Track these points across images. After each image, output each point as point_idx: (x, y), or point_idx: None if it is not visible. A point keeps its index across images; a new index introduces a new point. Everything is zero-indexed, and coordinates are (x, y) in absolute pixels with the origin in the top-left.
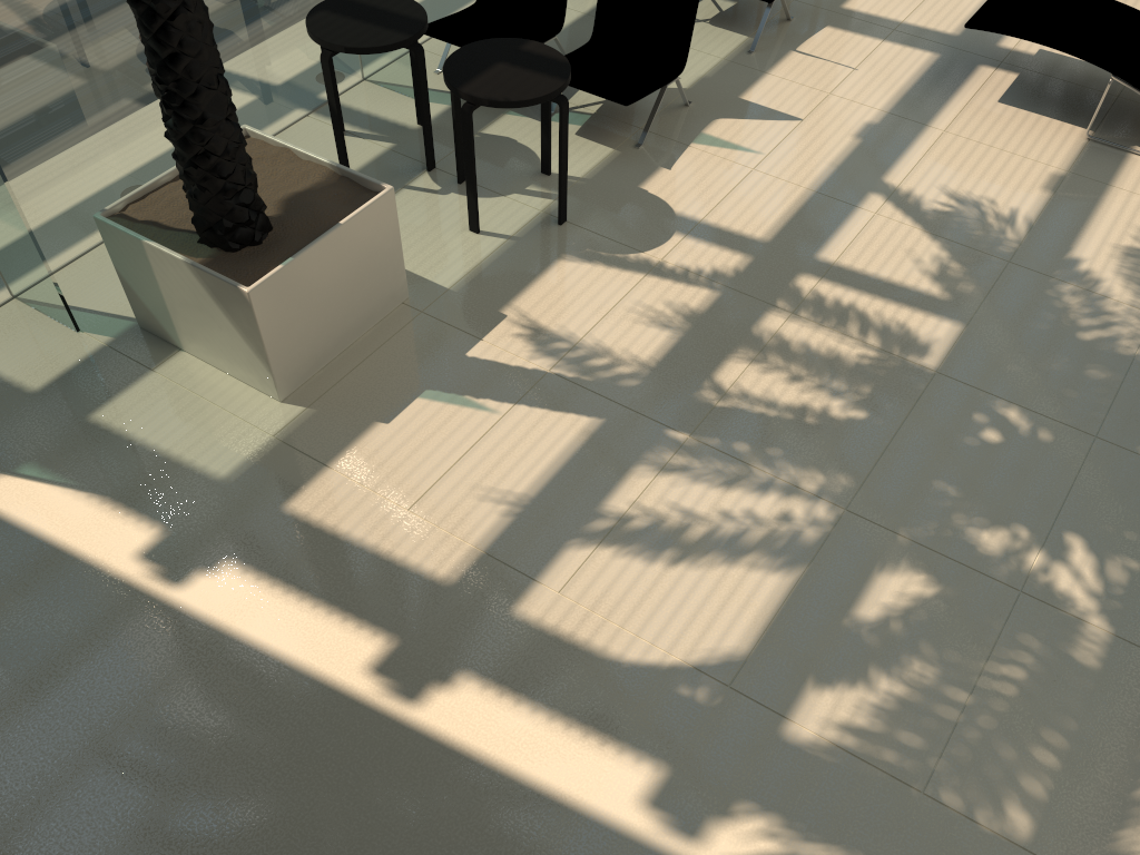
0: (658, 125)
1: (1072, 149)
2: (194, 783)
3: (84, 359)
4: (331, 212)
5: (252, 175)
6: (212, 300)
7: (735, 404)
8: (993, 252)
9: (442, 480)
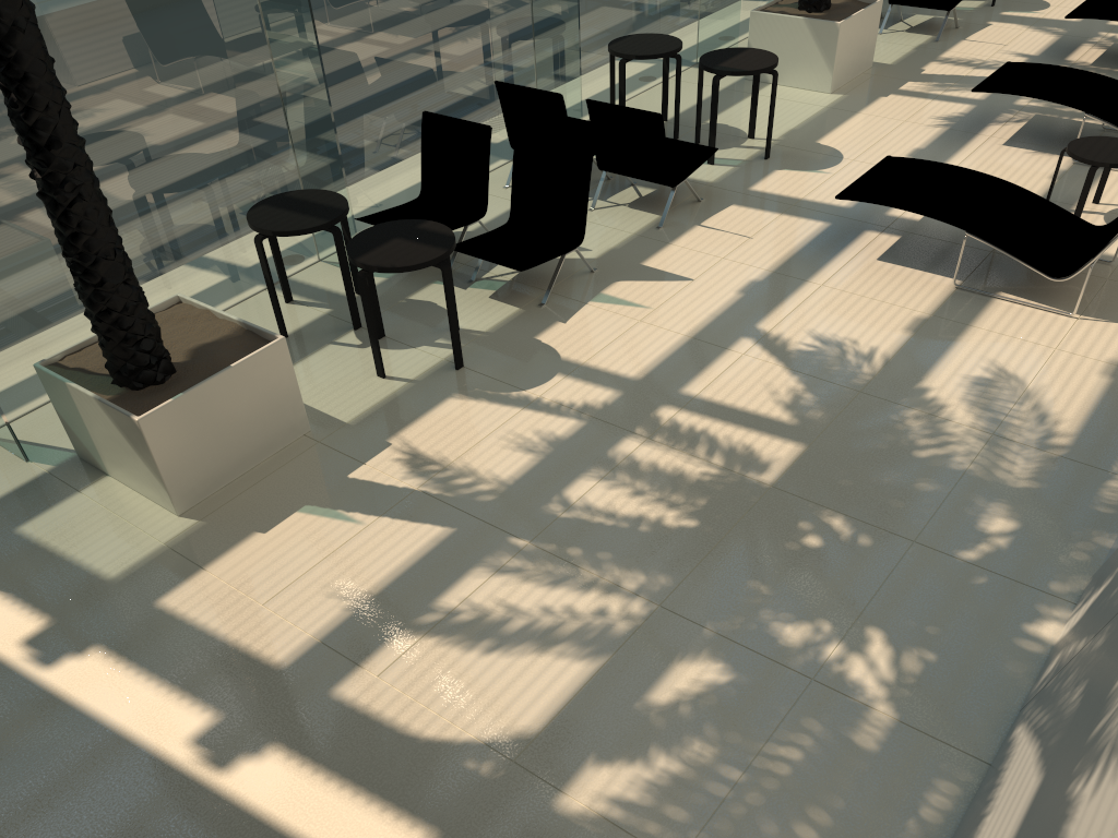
0: (563, 288)
1: (939, 296)
2: (11, 835)
3: (26, 483)
4: (228, 357)
5: (152, 327)
6: (117, 429)
7: (577, 515)
8: (847, 383)
9: (299, 580)
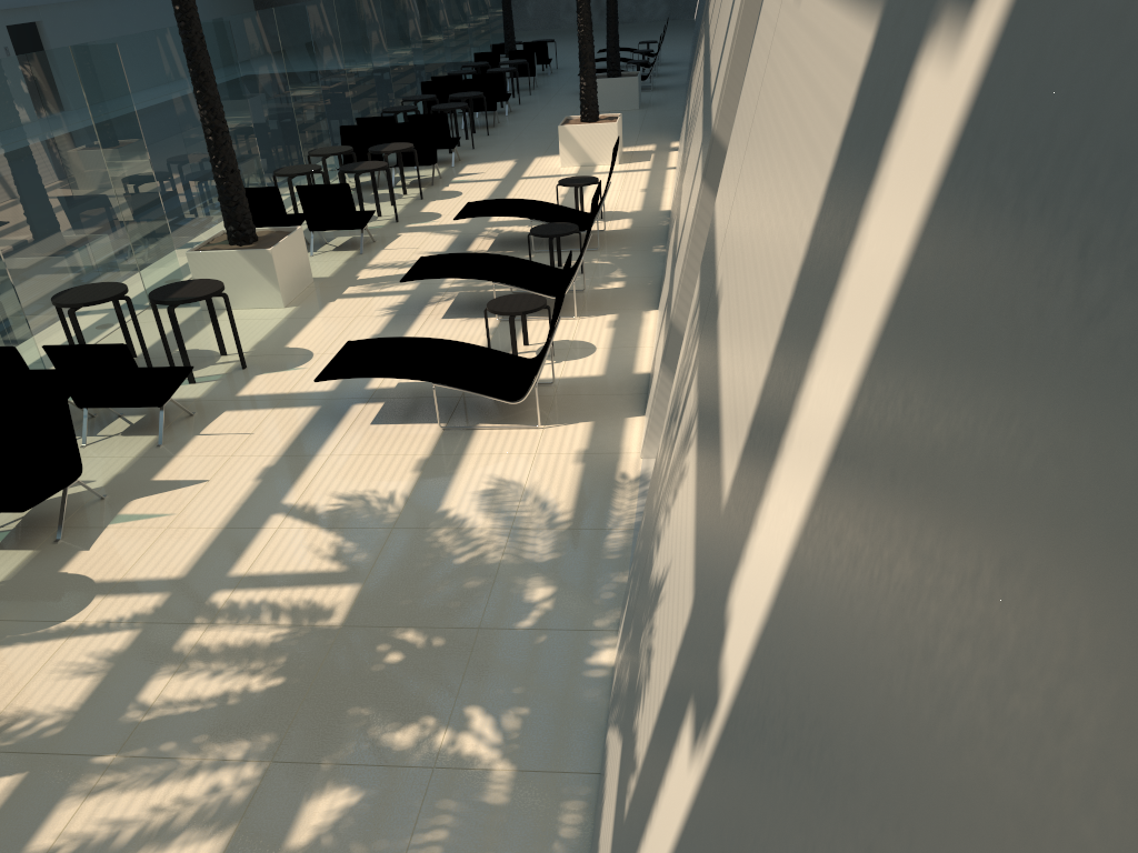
0: (76, 520)
1: (432, 439)
2: None
3: None
4: None
5: None
6: None
7: (160, 713)
8: (379, 525)
9: None
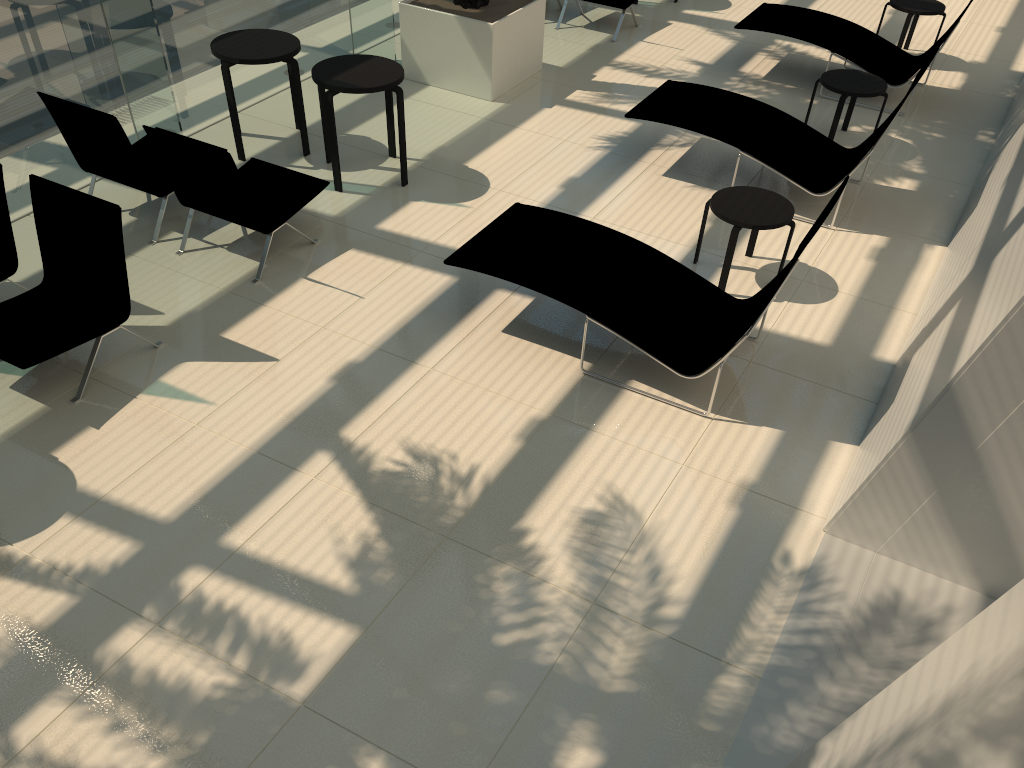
0: (112, 372)
1: (564, 386)
2: None
3: None
4: None
5: None
6: None
7: None
8: (432, 524)
9: None
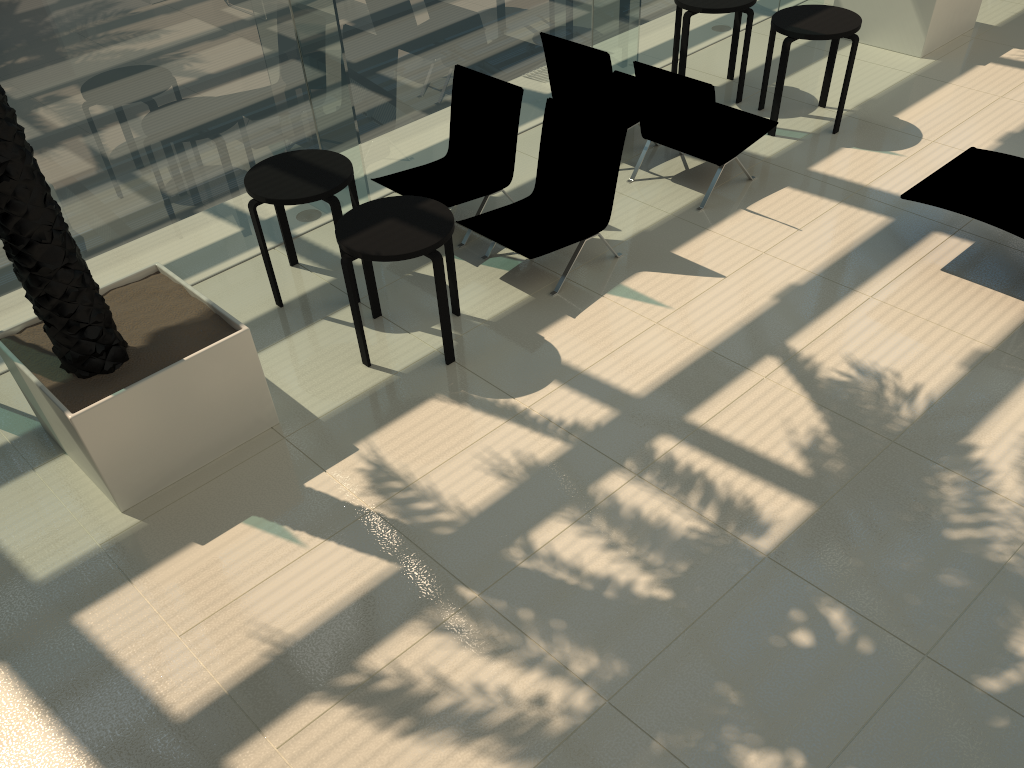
0: (581, 274)
1: (1007, 325)
2: None
3: None
4: (185, 347)
5: (99, 314)
6: (59, 418)
7: (538, 566)
8: (879, 429)
9: (224, 609)
